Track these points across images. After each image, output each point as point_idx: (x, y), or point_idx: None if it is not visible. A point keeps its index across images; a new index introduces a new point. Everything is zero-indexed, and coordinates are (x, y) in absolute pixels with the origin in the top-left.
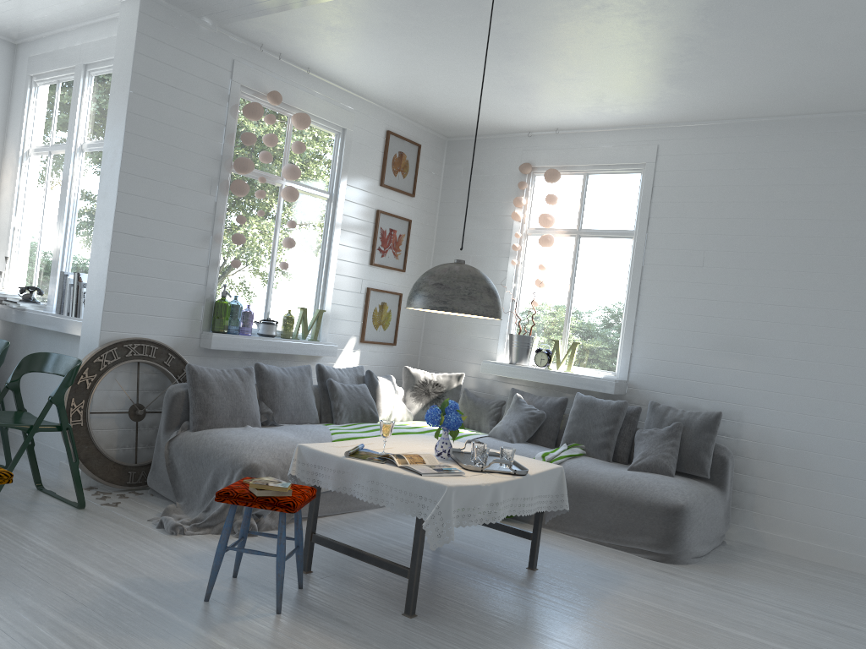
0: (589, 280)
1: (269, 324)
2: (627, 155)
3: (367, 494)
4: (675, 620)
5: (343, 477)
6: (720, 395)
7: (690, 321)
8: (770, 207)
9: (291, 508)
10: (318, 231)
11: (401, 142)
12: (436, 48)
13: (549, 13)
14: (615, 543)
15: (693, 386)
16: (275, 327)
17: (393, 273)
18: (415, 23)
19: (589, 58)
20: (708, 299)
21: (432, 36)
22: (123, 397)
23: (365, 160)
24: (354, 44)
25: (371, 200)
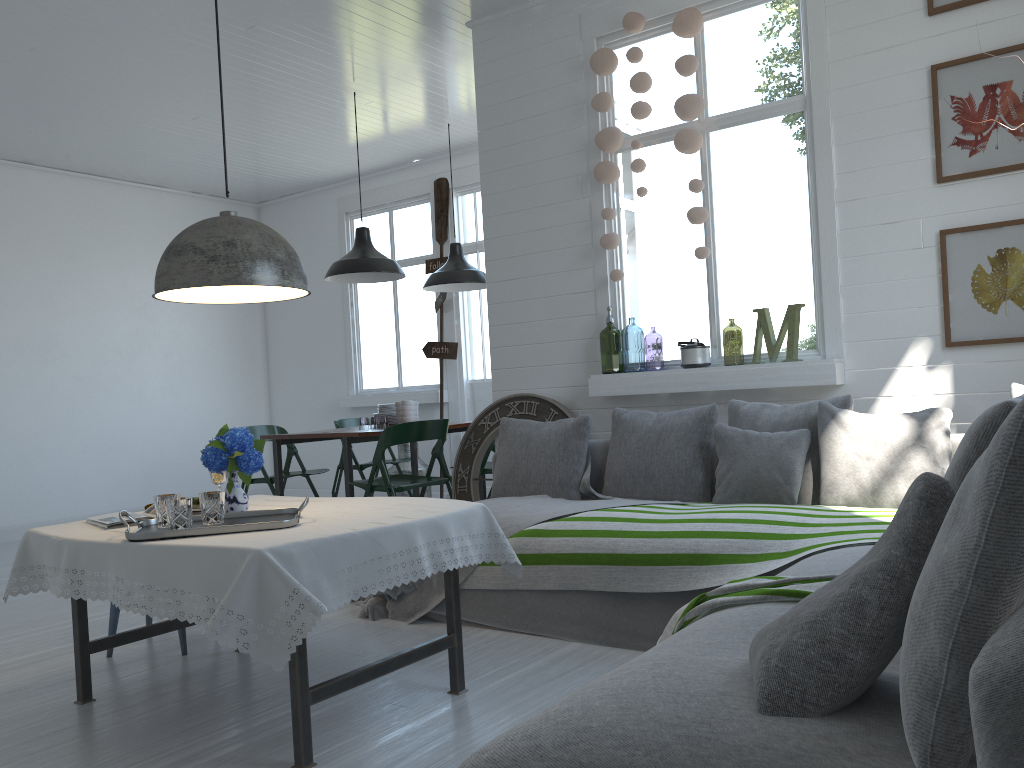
0: None
1: (682, 348)
2: None
3: None
4: None
5: None
6: None
7: None
8: None
9: None
10: (794, 169)
11: None
12: None
13: None
14: None
15: None
16: (691, 351)
17: None
18: None
19: None
20: None
21: None
22: None
23: None
24: None
25: (909, 57)
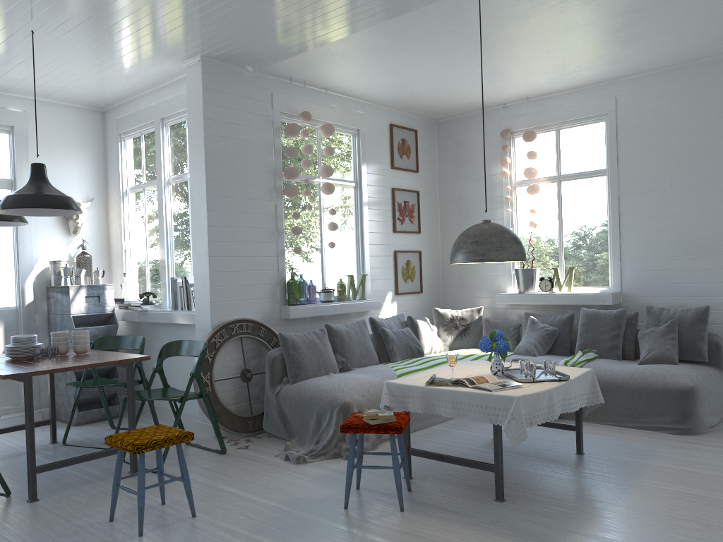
0: (574, 215)
1: (328, 292)
2: (590, 108)
3: (450, 412)
4: (710, 479)
5: (428, 401)
6: (704, 291)
7: (667, 235)
8: (722, 130)
9: (399, 430)
10: (351, 213)
11: (401, 131)
12: (429, 55)
13: (521, 13)
14: (639, 425)
15: (679, 288)
16: (333, 294)
17: (411, 235)
18: (412, 40)
19: (554, 40)
20: (680, 215)
21: (426, 47)
22: (234, 365)
23: (377, 151)
24: (363, 64)
25: (386, 181)
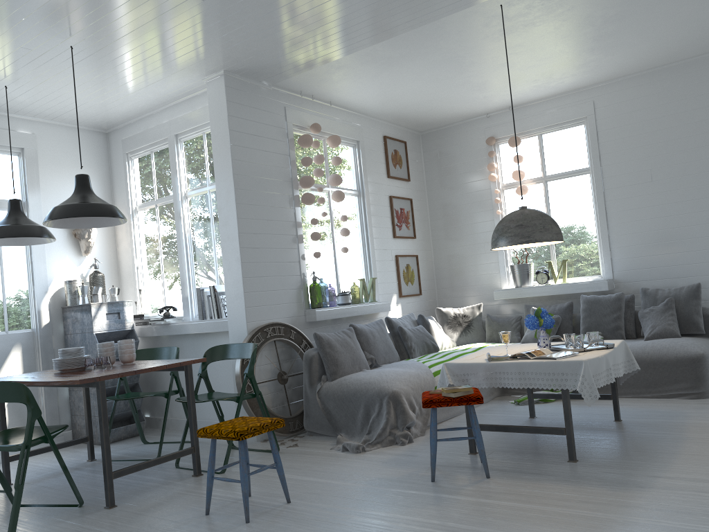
0: (562, 212)
1: (345, 295)
2: (570, 113)
3: (517, 383)
4: None
5: (492, 375)
6: (691, 271)
7: (652, 223)
8: (694, 126)
9: (480, 400)
10: (356, 220)
11: (393, 142)
12: (435, 65)
13: (530, 21)
14: (656, 394)
15: (667, 270)
16: (350, 296)
17: (408, 241)
18: (426, 50)
19: (551, 48)
20: (662, 204)
21: (435, 57)
22: (269, 369)
23: (375, 161)
24: (373, 76)
25: (384, 190)
